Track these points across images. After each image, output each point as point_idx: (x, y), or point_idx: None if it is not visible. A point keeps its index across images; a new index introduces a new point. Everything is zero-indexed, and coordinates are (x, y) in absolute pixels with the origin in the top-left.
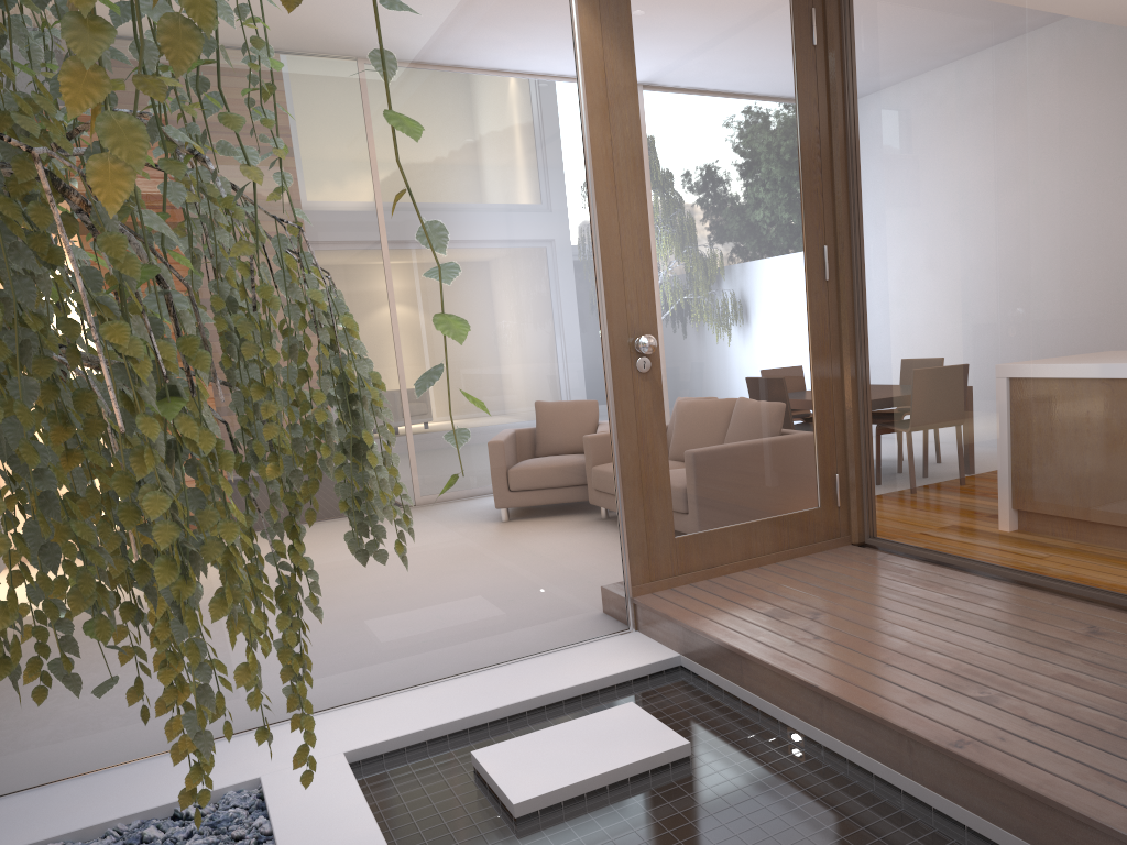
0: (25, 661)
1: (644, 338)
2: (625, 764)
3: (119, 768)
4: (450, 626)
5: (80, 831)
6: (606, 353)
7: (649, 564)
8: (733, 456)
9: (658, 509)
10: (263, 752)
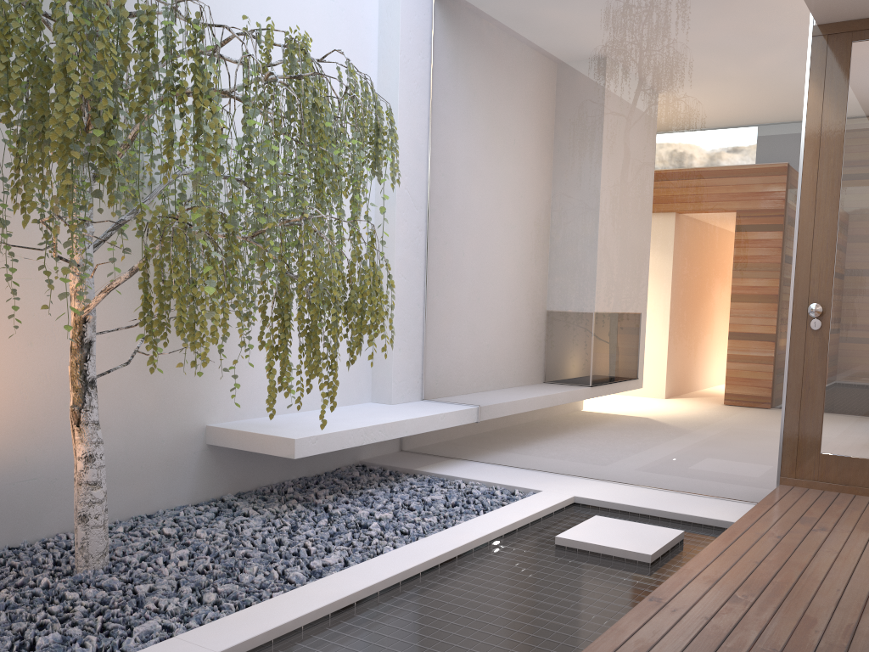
0: (515, 412)
1: (811, 305)
2: (612, 547)
3: (532, 471)
4: (669, 460)
5: (488, 482)
6: (789, 313)
7: (796, 466)
8: None
9: (810, 429)
10: (562, 484)
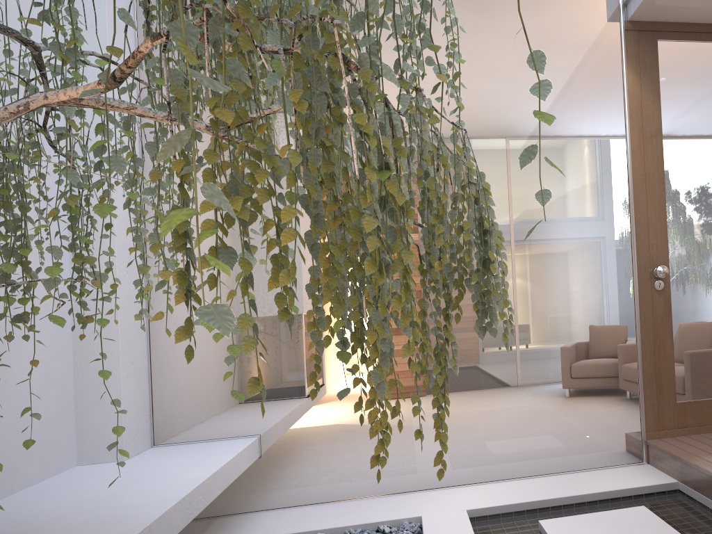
0: (321, 432)
1: (660, 267)
2: None
3: (355, 500)
4: (531, 444)
5: (333, 529)
6: (635, 277)
7: (658, 419)
8: None
9: (665, 382)
10: (424, 503)
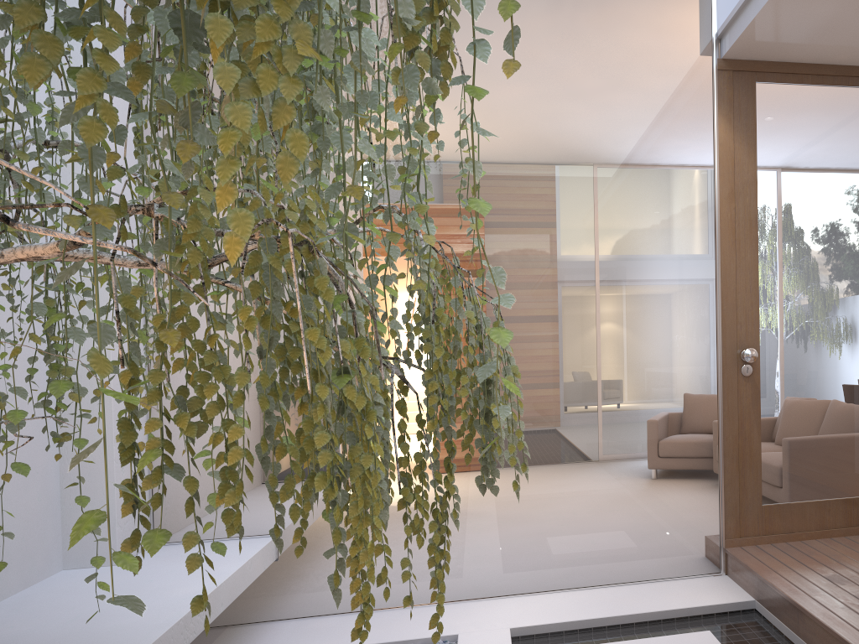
0: None
1: (748, 350)
2: None
3: (386, 611)
4: (592, 549)
5: None
6: (719, 360)
7: (740, 524)
8: (814, 445)
9: (750, 481)
10: (464, 617)
